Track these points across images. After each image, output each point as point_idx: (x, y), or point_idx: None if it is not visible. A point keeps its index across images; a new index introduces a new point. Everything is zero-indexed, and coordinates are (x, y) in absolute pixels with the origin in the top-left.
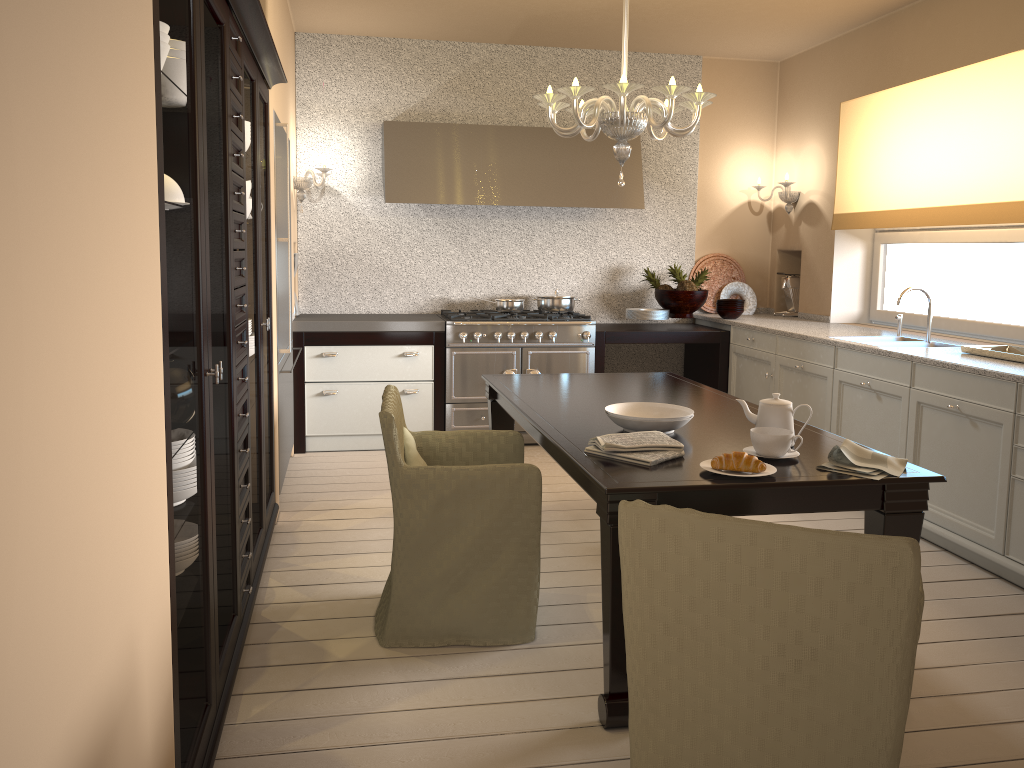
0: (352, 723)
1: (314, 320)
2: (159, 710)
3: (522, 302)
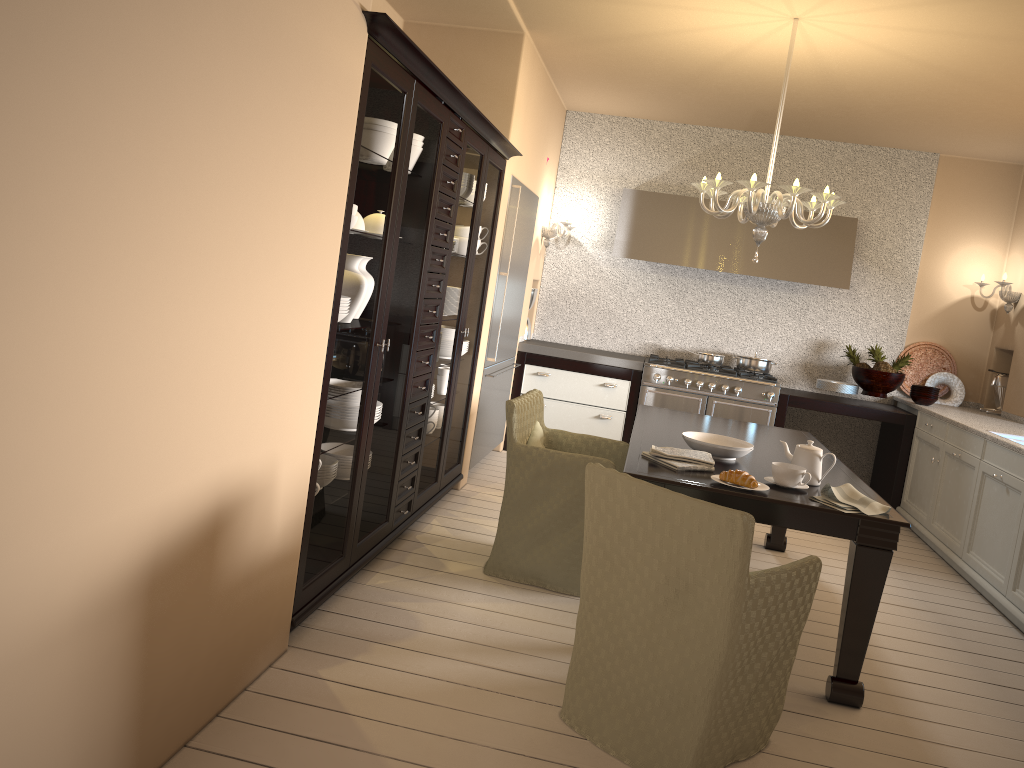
0: (436, 604)
1: (536, 344)
2: (290, 516)
3: (721, 358)
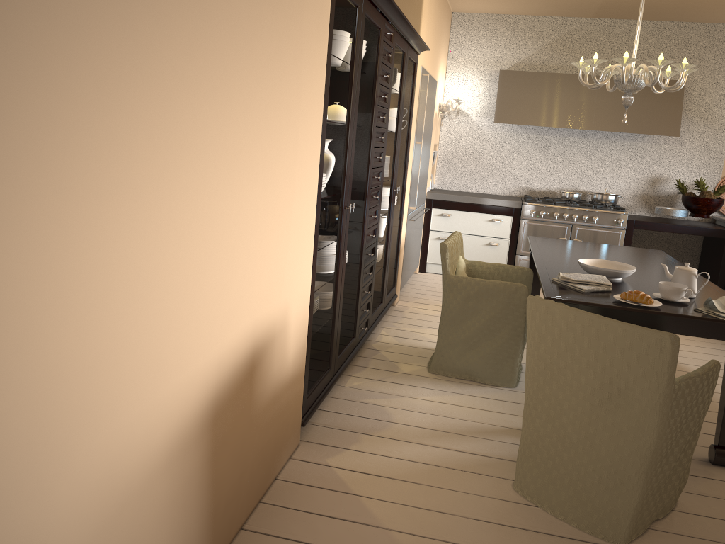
0: (399, 399)
1: (440, 193)
2: (298, 347)
3: (579, 195)
